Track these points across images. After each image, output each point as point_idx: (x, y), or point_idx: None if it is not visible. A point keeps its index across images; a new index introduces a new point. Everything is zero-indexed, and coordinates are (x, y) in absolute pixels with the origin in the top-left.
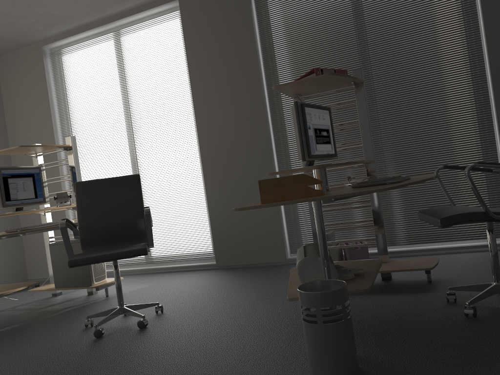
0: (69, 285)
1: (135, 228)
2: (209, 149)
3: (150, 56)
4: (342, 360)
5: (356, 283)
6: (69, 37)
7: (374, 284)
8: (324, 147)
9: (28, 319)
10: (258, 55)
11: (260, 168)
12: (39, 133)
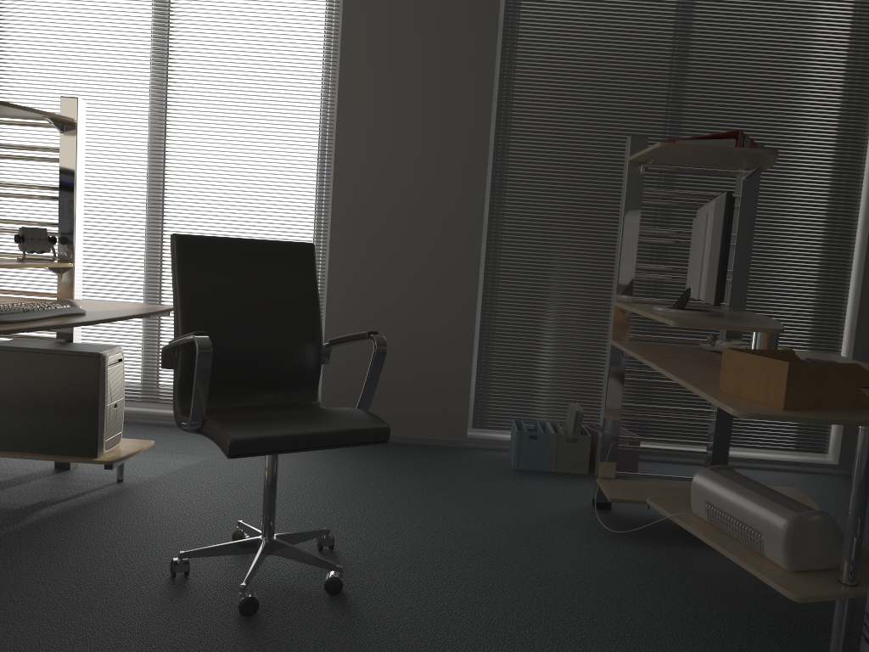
0: (30, 449)
1: (301, 365)
2: (353, 198)
3: None
4: None
5: (866, 567)
6: None
7: None
8: None
9: None
10: (497, 42)
11: (454, 261)
12: None
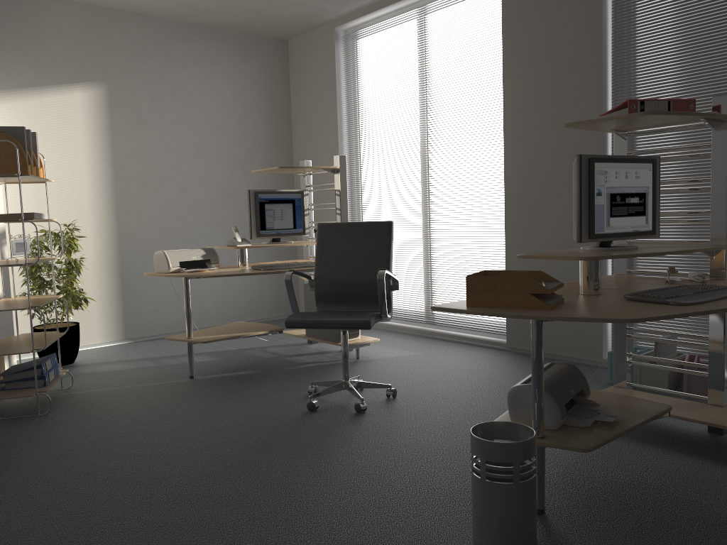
0: (318, 336)
1: (377, 290)
2: (516, 183)
3: (457, 44)
4: (504, 529)
5: (583, 436)
6: (364, 16)
7: (689, 434)
8: (629, 221)
9: (267, 367)
10: (603, 47)
11: None
12: (323, 139)
